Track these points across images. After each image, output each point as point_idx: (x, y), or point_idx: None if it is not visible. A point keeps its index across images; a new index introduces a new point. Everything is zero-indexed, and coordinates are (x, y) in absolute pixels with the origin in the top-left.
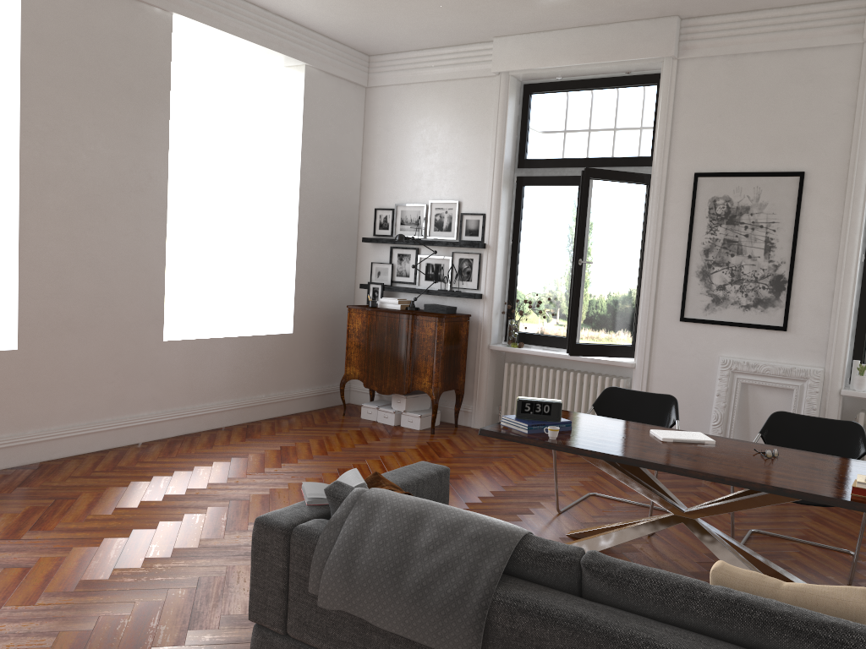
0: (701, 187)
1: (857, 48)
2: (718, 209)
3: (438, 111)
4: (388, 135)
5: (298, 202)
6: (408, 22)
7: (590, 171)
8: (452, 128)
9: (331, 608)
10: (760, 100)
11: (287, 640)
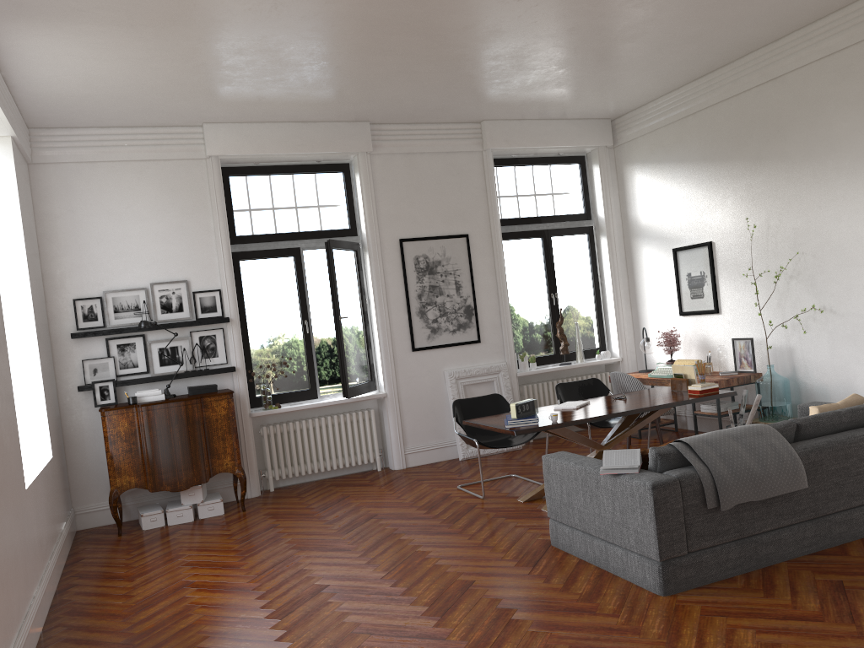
0: (406, 249)
1: (479, 154)
2: (421, 264)
3: (141, 192)
4: (75, 217)
5: (30, 298)
6: (147, 102)
7: (332, 242)
8: (163, 209)
9: (730, 507)
10: (431, 186)
11: (691, 555)
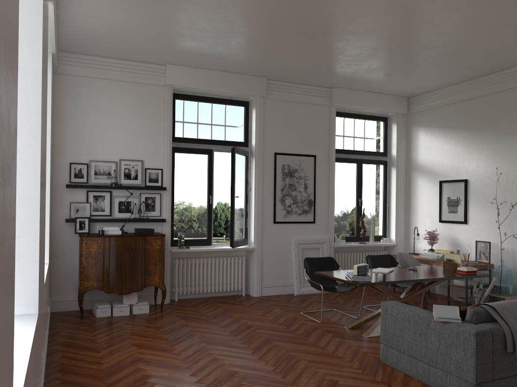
0: (278, 159)
1: (328, 107)
2: (285, 170)
3: (121, 101)
4: (78, 111)
5: (49, 158)
6: (138, 44)
7: (235, 149)
8: (133, 113)
9: None
10: (297, 122)
11: (493, 382)
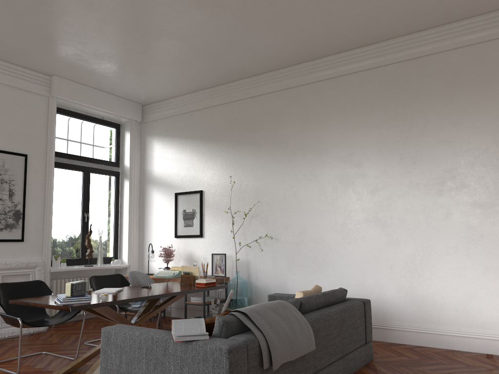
0: None
1: (46, 98)
2: None
3: None
4: None
5: None
6: None
7: None
8: None
9: (278, 367)
10: (2, 110)
11: None
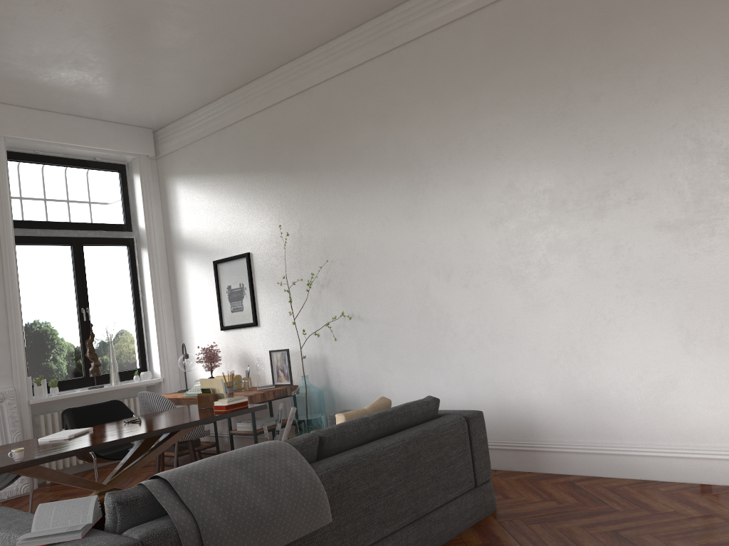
0: None
1: None
2: None
3: None
4: None
5: None
6: None
7: None
8: None
9: None
10: None
11: None
